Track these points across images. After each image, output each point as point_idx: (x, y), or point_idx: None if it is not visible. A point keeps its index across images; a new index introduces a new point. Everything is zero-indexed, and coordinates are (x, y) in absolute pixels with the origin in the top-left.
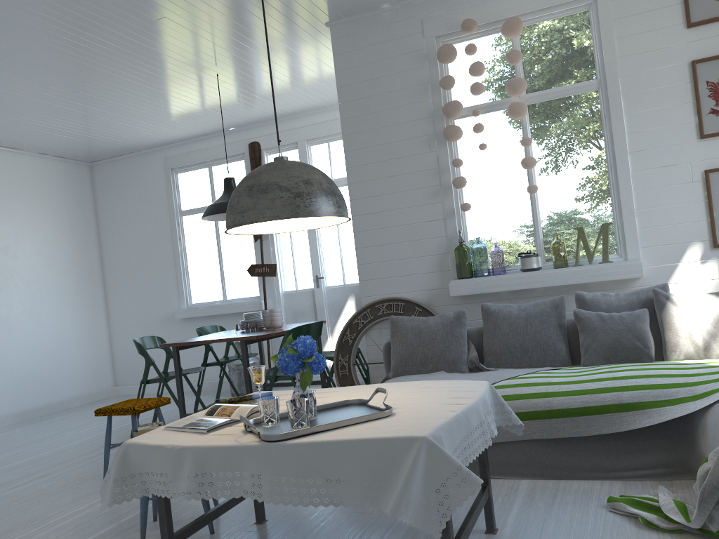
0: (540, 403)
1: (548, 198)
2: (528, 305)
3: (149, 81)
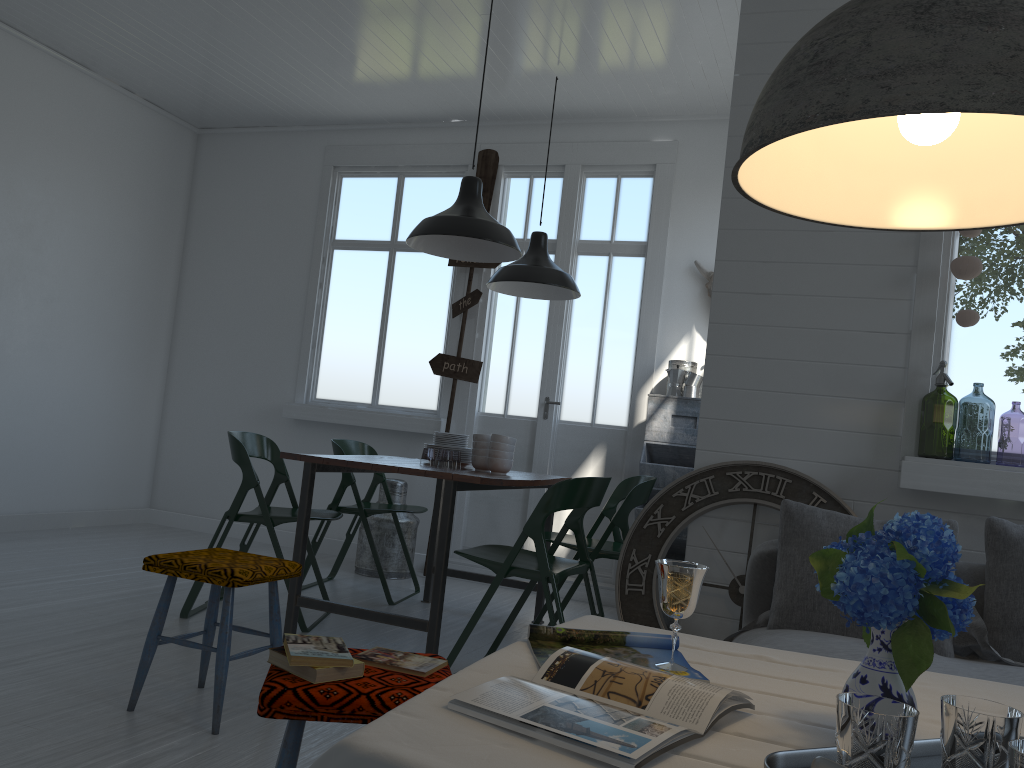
0: None
1: None
2: None
3: None
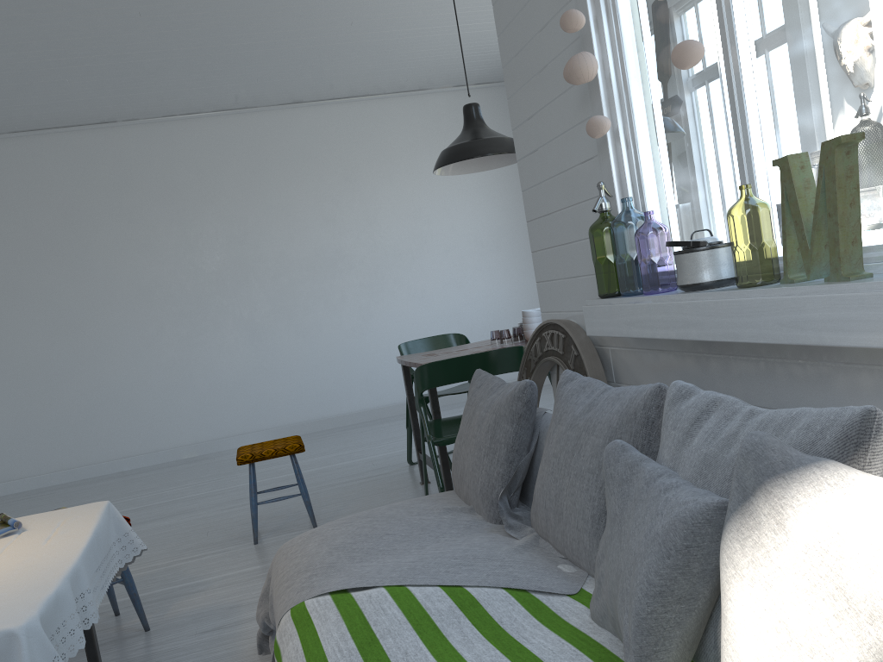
0: None
1: (758, 65)
2: (606, 396)
3: None
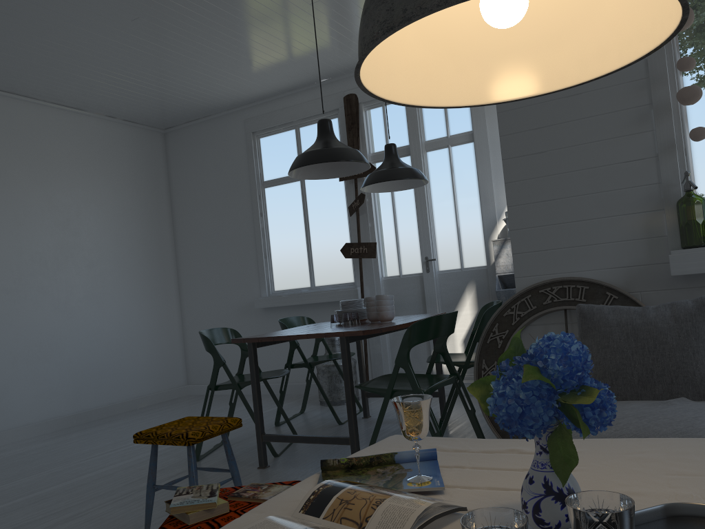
0: None
1: None
2: None
3: (224, 0)
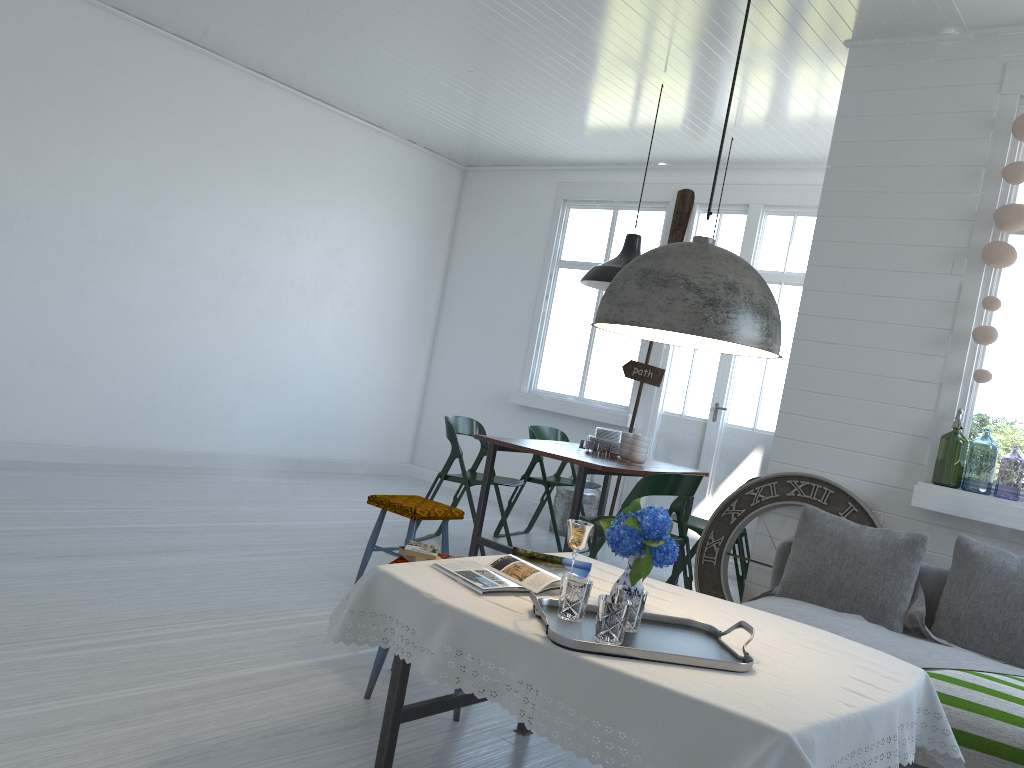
0: (1006, 732)
1: None
2: None
3: (567, 76)
